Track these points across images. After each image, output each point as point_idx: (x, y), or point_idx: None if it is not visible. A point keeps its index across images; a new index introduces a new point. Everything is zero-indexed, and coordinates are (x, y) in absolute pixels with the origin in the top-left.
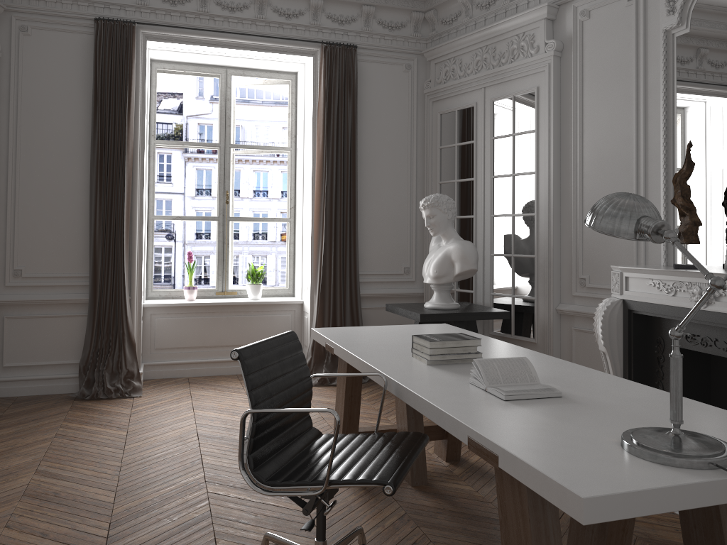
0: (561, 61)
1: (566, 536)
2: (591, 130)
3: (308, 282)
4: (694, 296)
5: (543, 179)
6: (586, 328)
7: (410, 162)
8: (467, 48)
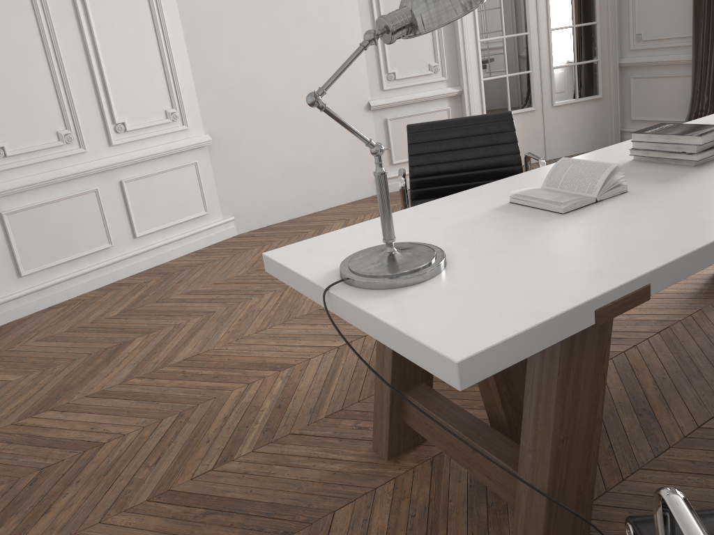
0: None
1: None
2: None
3: None
4: None
5: None
6: None
7: None
8: None
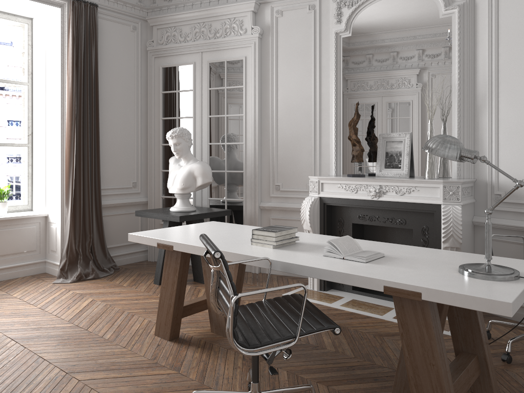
0: (262, 41)
1: (342, 344)
2: (283, 89)
3: (56, 198)
4: (370, 192)
5: (250, 120)
6: (279, 217)
7: (136, 101)
8: (187, 21)
